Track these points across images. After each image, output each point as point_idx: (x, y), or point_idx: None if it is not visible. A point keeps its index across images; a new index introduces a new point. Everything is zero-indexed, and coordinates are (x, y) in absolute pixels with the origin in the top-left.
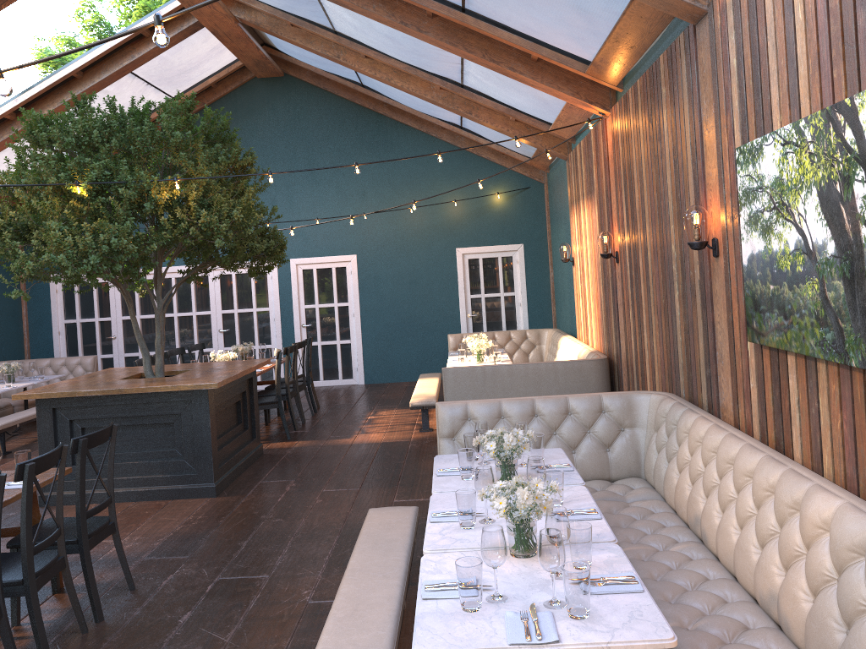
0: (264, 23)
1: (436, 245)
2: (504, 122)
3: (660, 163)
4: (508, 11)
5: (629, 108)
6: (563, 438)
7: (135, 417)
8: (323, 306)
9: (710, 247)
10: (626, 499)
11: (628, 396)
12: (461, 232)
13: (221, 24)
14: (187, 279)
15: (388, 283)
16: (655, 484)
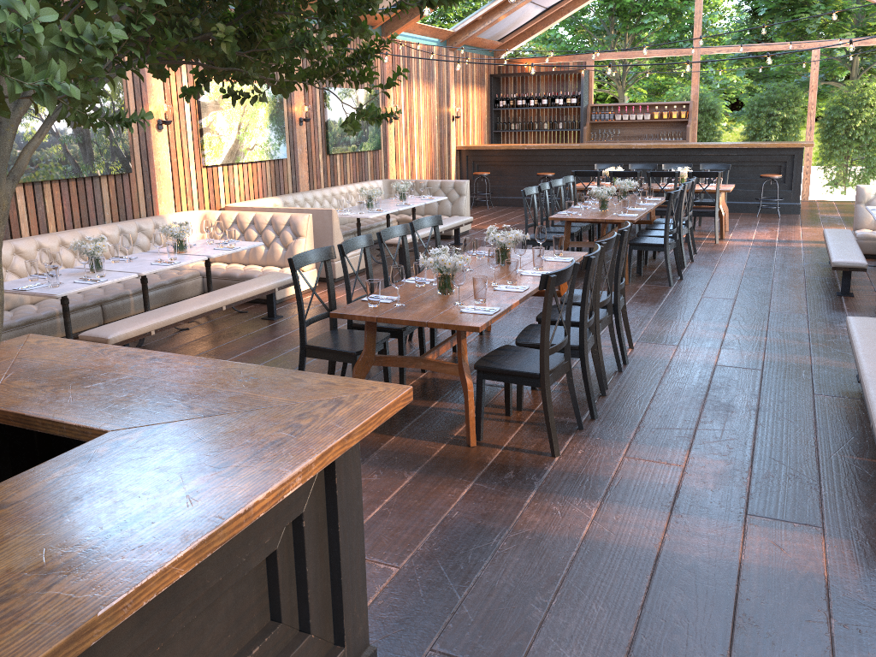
0: None
1: None
2: None
3: None
4: None
5: None
6: None
7: None
8: None
9: None
10: None
11: None
12: None
13: None
14: None
15: None
16: None
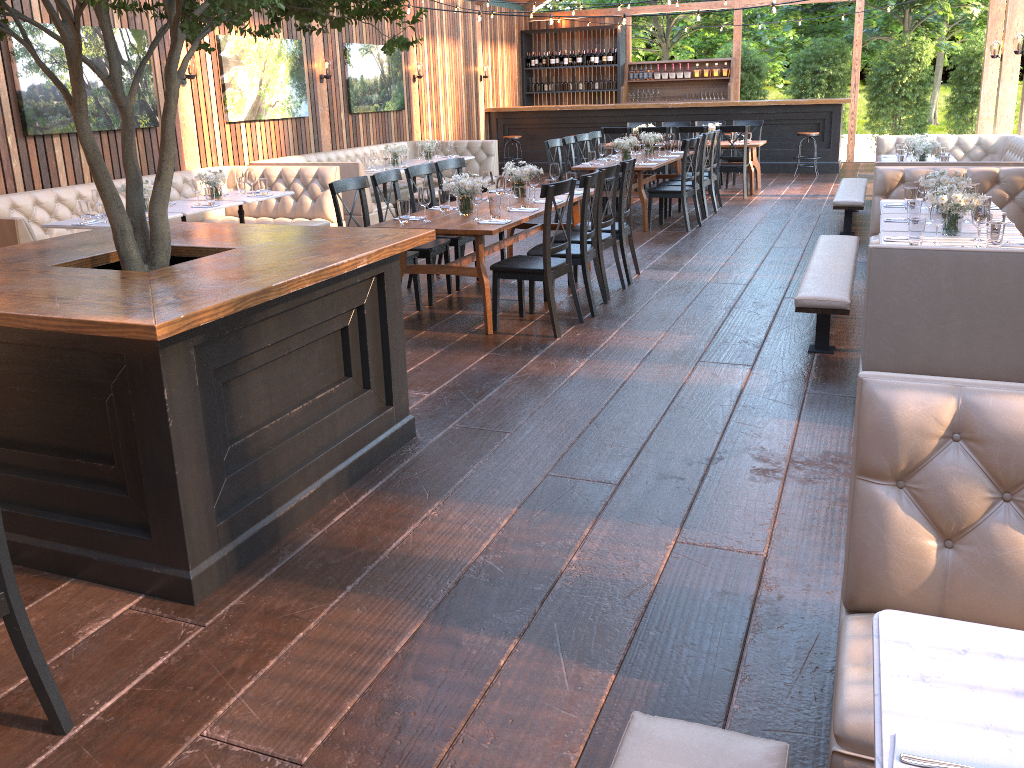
0: None
1: None
2: None
3: None
4: None
5: None
6: None
7: None
8: None
9: None
10: None
11: None
12: None
13: None
14: None
15: None
16: None
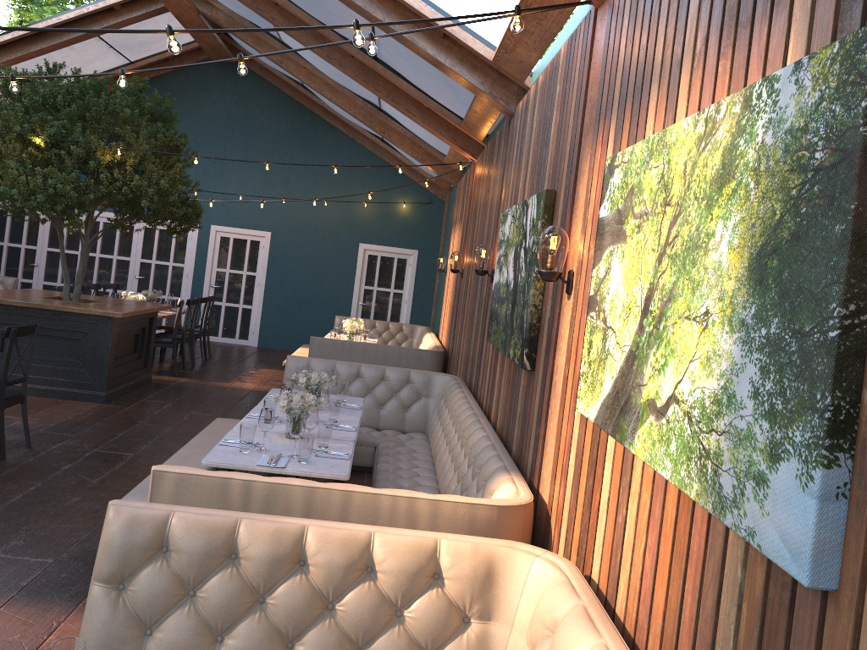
0: (222, 20)
1: (343, 237)
2: (410, 146)
3: (486, 209)
4: (404, 70)
5: (483, 162)
6: (375, 396)
7: (50, 329)
8: (233, 272)
9: (489, 275)
10: (405, 443)
11: (430, 374)
12: (366, 230)
13: (185, 13)
14: (113, 226)
15: (295, 262)
16: (429, 437)
